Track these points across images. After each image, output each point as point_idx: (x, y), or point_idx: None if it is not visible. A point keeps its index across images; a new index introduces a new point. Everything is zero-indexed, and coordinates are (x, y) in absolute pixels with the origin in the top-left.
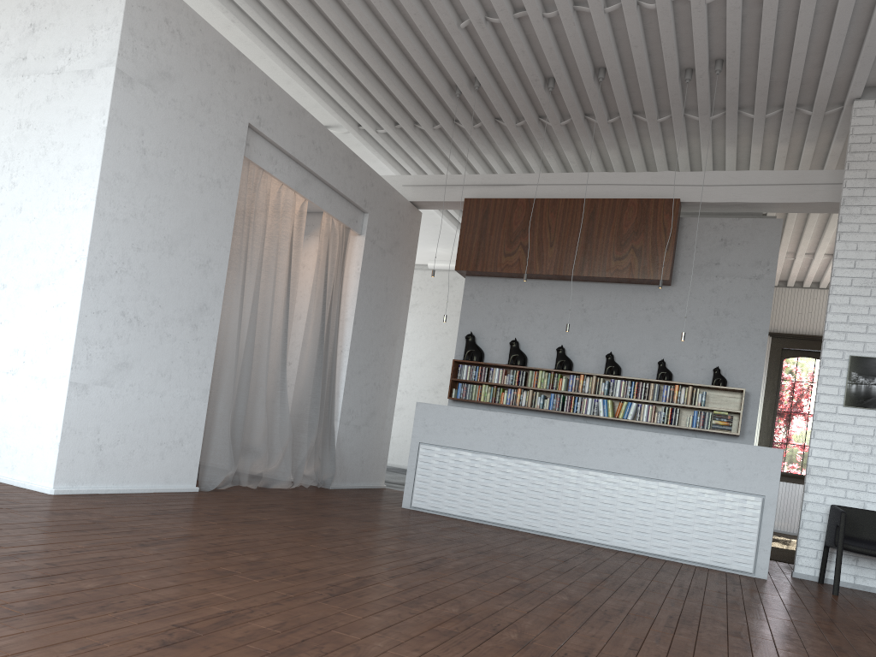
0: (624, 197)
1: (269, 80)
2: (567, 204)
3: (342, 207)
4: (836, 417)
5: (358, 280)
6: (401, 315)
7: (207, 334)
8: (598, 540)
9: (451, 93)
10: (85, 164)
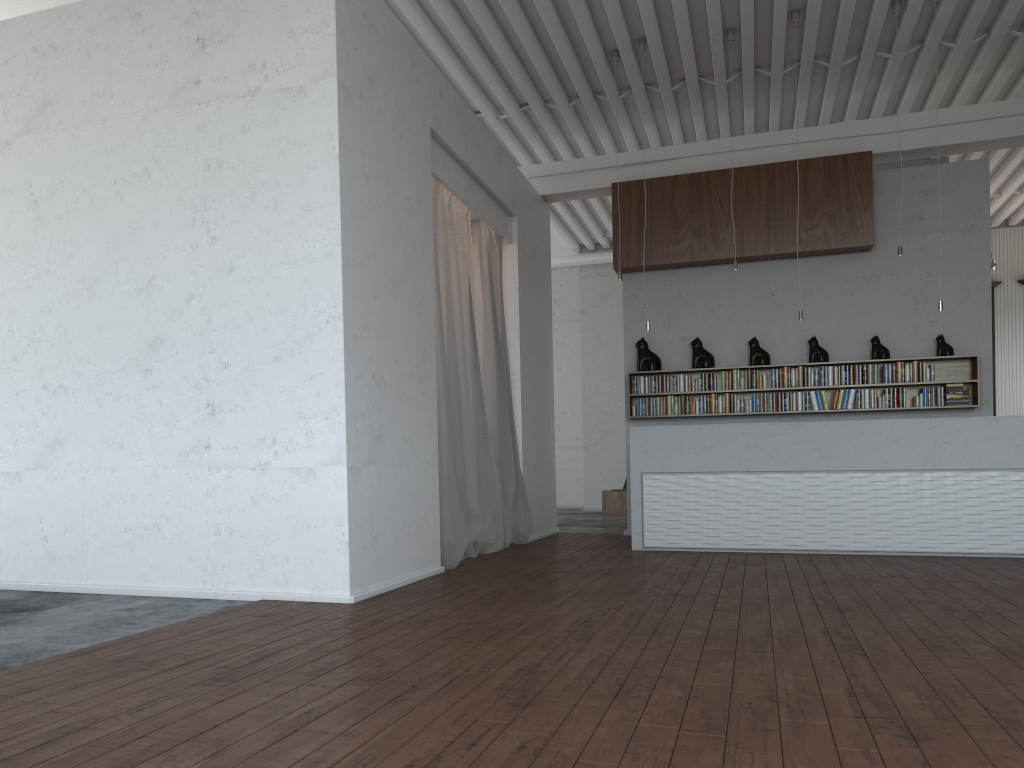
0: (801, 157)
1: (438, 72)
2: (738, 174)
3: (496, 213)
4: None
5: (516, 296)
6: (548, 330)
7: (429, 386)
8: (876, 548)
9: (605, 61)
10: (316, 203)
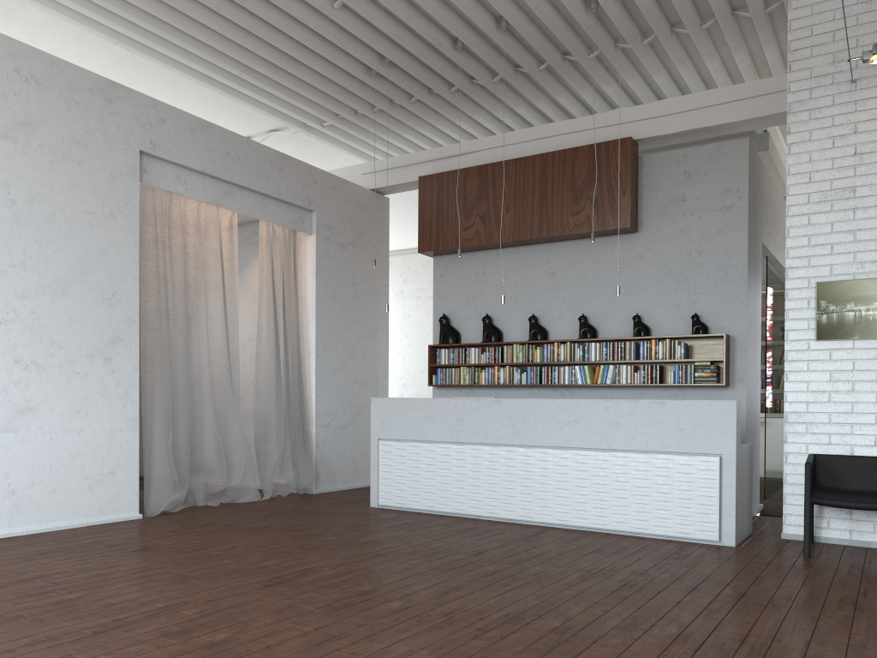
0: (577, 145)
1: (159, 103)
2: (518, 164)
3: (281, 211)
4: (809, 354)
5: (314, 280)
6: (380, 306)
7: (125, 365)
8: (558, 521)
9: (369, 74)
10: None
